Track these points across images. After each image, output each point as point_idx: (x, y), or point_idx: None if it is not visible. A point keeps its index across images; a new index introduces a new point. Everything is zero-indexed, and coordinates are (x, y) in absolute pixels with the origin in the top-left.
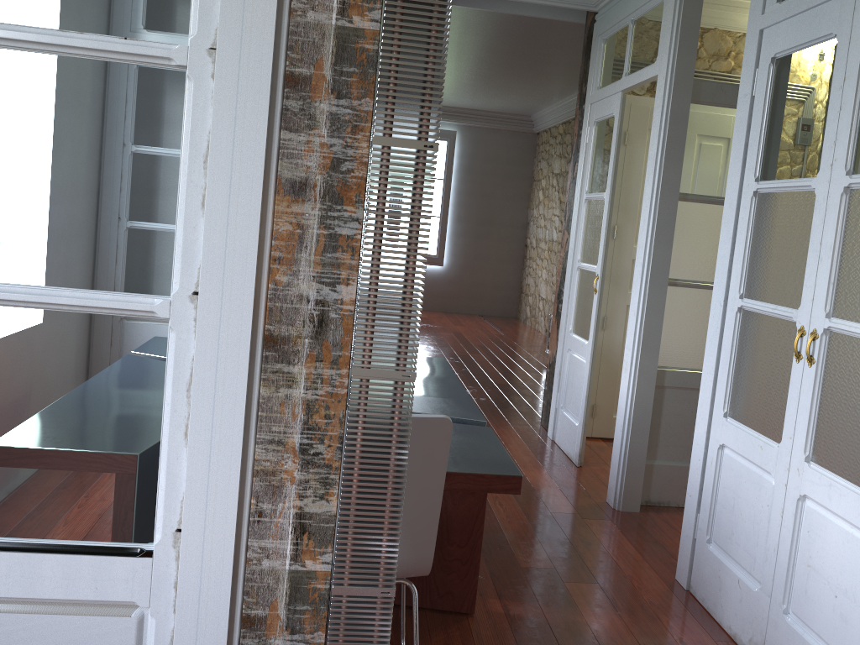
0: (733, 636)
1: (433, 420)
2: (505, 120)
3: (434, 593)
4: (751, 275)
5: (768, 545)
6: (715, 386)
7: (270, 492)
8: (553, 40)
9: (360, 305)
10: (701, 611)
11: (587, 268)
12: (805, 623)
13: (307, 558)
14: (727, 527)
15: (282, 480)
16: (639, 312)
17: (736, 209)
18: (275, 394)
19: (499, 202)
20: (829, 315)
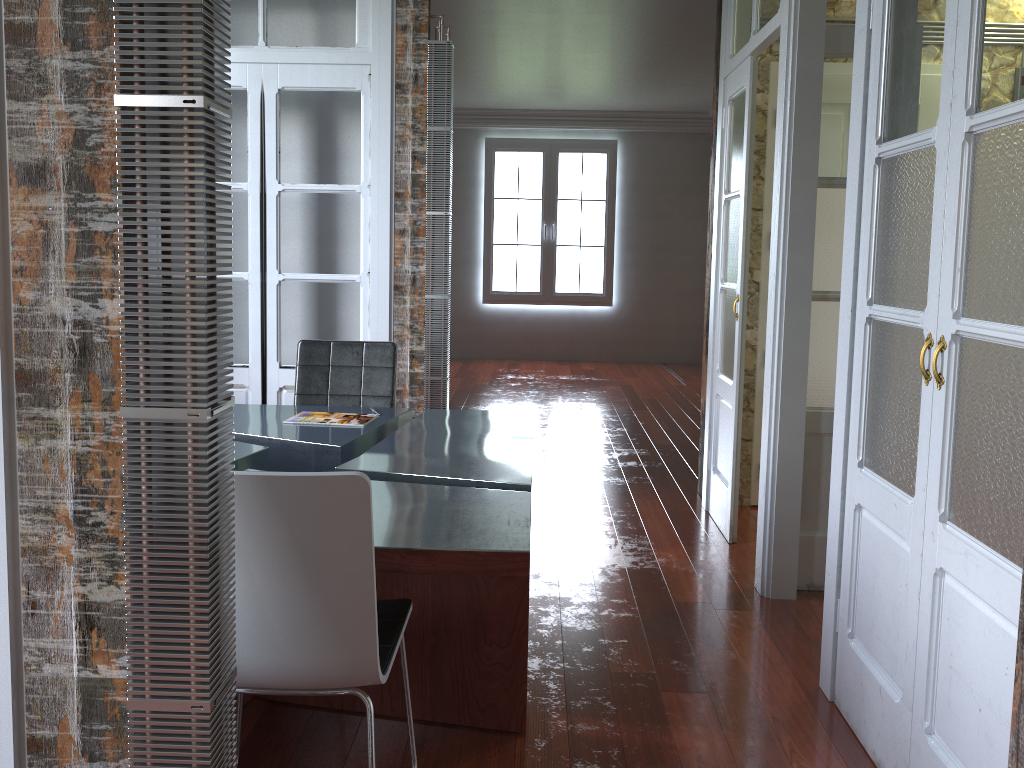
0: (877, 764)
1: (341, 479)
2: (677, 121)
3: (474, 706)
4: (879, 271)
5: (907, 639)
6: (848, 427)
7: (44, 576)
8: (699, 9)
9: (123, 323)
10: (843, 730)
11: (729, 288)
12: (950, 747)
13: (100, 662)
14: (868, 615)
15: (57, 560)
16: (776, 337)
17: (858, 185)
18: (35, 447)
19: (677, 223)
20: (958, 315)
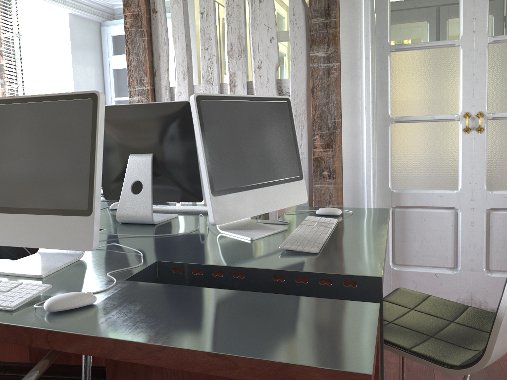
0: None
1: None
2: None
3: None
4: None
5: None
6: None
7: None
8: None
9: None
10: None
11: None
12: None
13: None
14: None
15: None
16: None
17: None
18: None
19: None
20: None
